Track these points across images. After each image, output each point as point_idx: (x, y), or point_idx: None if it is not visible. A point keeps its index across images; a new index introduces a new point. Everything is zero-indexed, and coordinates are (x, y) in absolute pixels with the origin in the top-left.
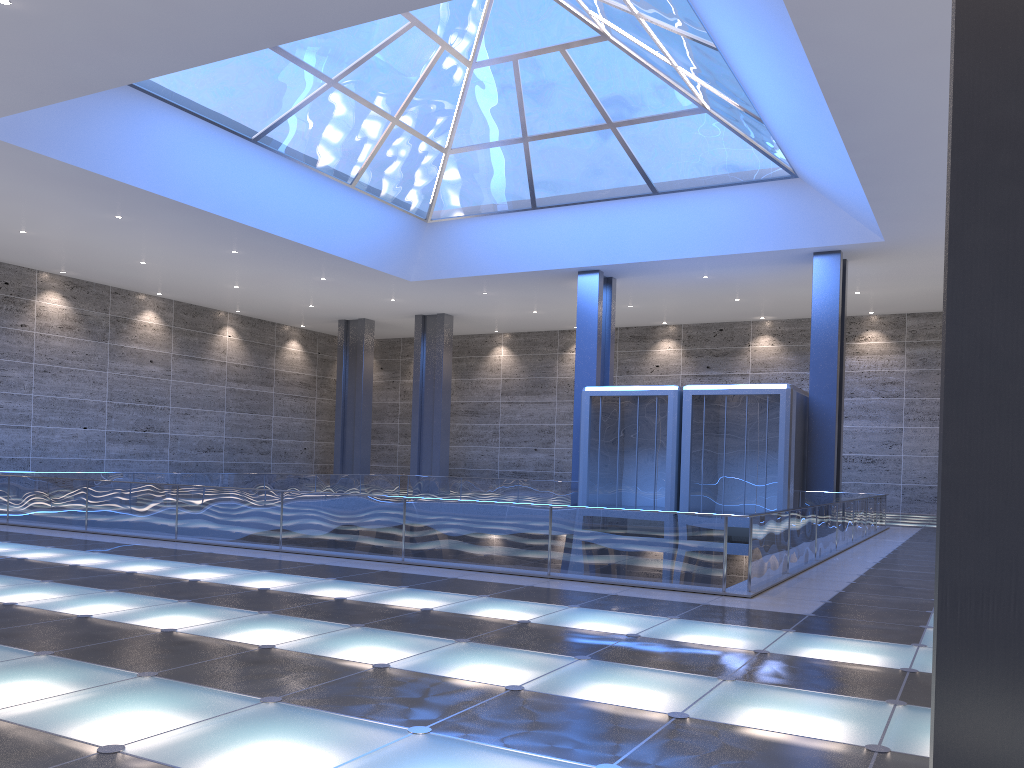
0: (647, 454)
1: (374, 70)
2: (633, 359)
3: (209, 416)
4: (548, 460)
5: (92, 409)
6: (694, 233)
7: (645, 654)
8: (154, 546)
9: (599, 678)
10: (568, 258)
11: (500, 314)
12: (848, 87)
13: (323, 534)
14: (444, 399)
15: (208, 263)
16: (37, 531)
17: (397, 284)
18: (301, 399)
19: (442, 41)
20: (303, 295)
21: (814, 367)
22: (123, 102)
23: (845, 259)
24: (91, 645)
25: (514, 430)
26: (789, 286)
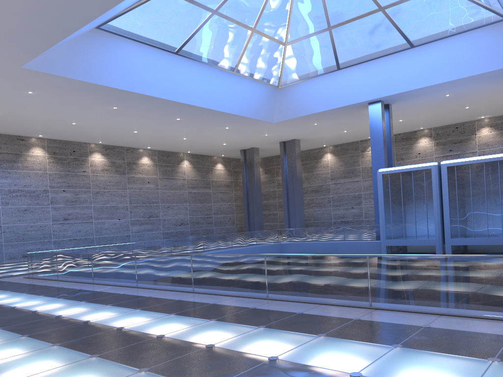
0: (421, 205)
1: (237, 0)
2: (404, 151)
3: (180, 207)
4: (360, 213)
5: (121, 209)
6: (439, 68)
7: None
8: (121, 293)
9: None
10: (361, 96)
11: (325, 135)
12: None
13: (217, 280)
14: (299, 185)
15: (167, 127)
16: (67, 284)
17: (266, 125)
18: (226, 193)
19: None
20: (219, 138)
21: None
22: (101, 40)
23: None
24: None
25: (339, 198)
26: (502, 93)
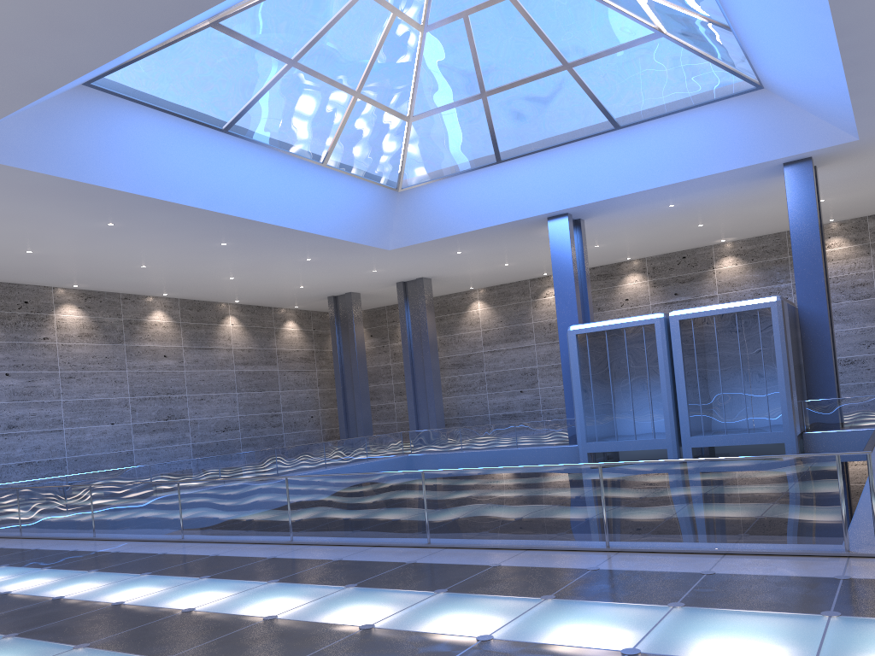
0: (640, 383)
1: (331, 45)
2: (603, 296)
3: (223, 399)
4: (534, 400)
5: (117, 406)
6: (660, 162)
7: None
8: (158, 552)
9: None
10: (537, 206)
11: (474, 271)
12: None
13: (336, 520)
14: (432, 356)
15: (202, 258)
16: (45, 544)
17: (377, 255)
18: (303, 373)
19: (393, 7)
20: (292, 277)
21: (799, 276)
22: (92, 106)
23: (815, 166)
24: None
25: (499, 376)
26: (753, 203)
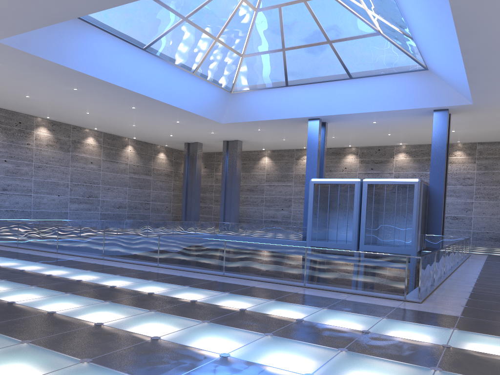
0: (343, 214)
1: (206, 12)
2: (333, 164)
3: (120, 190)
4: (288, 215)
5: (62, 186)
6: (370, 99)
7: (378, 347)
8: (92, 262)
9: (358, 368)
10: (303, 112)
11: (266, 140)
12: (468, 18)
13: (180, 258)
14: (237, 183)
15: (120, 113)
16: (32, 252)
17: (215, 125)
18: (165, 182)
19: None
20: (167, 130)
21: (432, 170)
22: (77, 28)
23: (450, 113)
24: (54, 335)
25: (271, 199)
26: (417, 127)
